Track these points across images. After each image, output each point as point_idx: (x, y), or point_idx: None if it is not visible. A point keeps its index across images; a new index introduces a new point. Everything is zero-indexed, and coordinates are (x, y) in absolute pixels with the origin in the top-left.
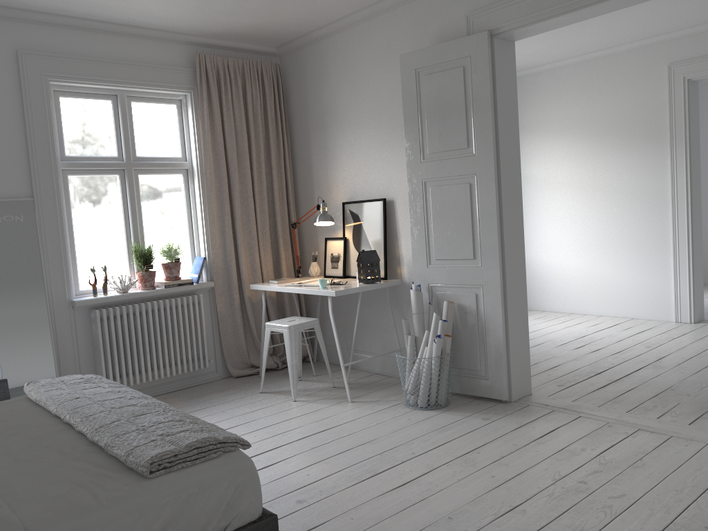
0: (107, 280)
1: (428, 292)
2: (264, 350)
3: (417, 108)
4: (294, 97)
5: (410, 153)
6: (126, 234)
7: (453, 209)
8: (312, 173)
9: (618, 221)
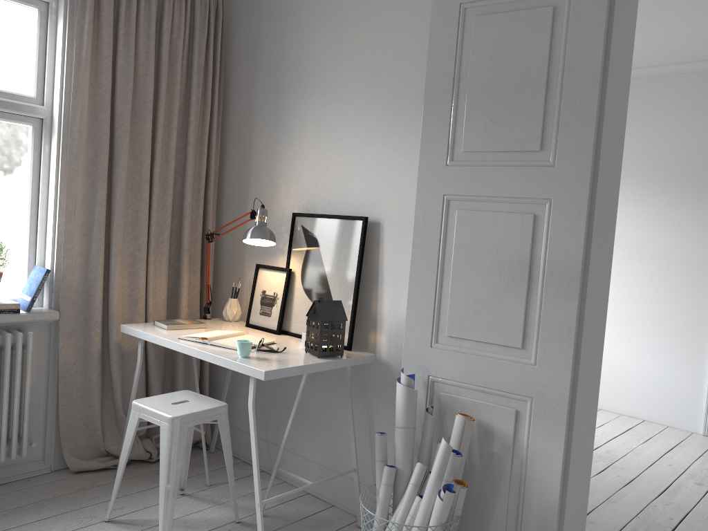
0: None
1: (426, 389)
2: (123, 448)
3: (454, 72)
4: (239, 42)
5: (428, 146)
6: None
7: (495, 254)
8: (250, 161)
9: (641, 291)
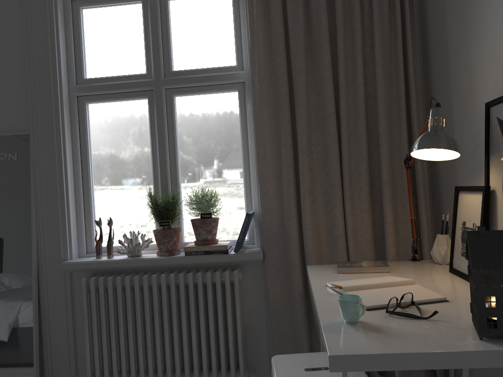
0: (111, 237)
1: None
2: None
3: None
4: None
5: None
6: (154, 177)
7: None
8: (448, 60)
9: None
